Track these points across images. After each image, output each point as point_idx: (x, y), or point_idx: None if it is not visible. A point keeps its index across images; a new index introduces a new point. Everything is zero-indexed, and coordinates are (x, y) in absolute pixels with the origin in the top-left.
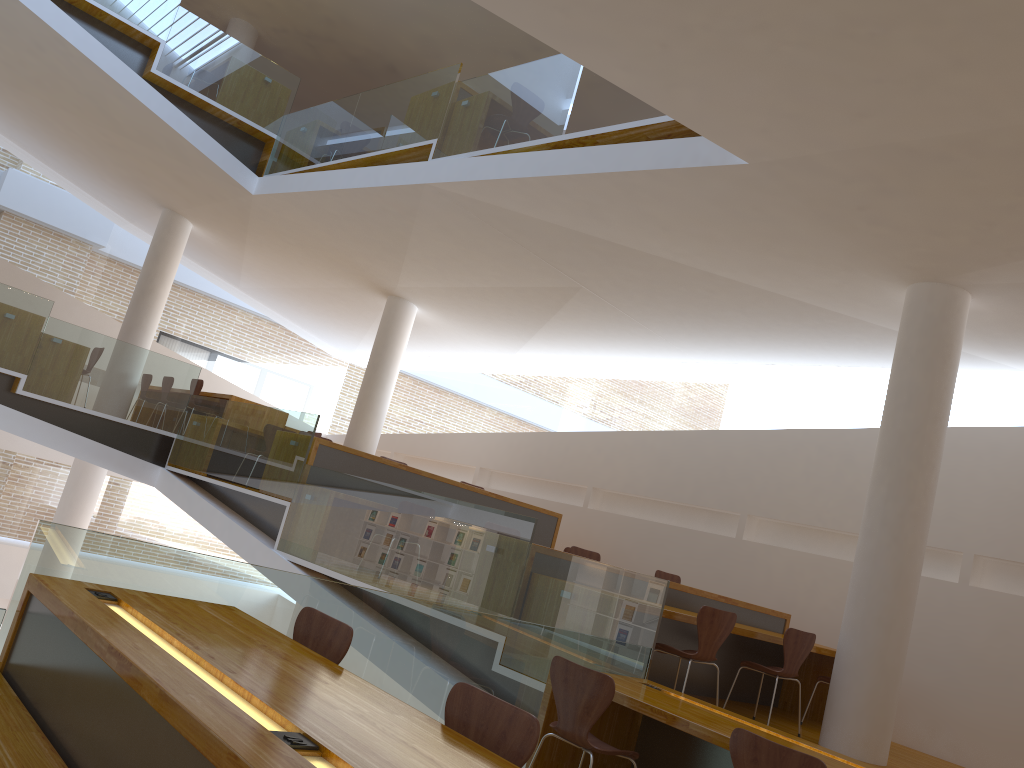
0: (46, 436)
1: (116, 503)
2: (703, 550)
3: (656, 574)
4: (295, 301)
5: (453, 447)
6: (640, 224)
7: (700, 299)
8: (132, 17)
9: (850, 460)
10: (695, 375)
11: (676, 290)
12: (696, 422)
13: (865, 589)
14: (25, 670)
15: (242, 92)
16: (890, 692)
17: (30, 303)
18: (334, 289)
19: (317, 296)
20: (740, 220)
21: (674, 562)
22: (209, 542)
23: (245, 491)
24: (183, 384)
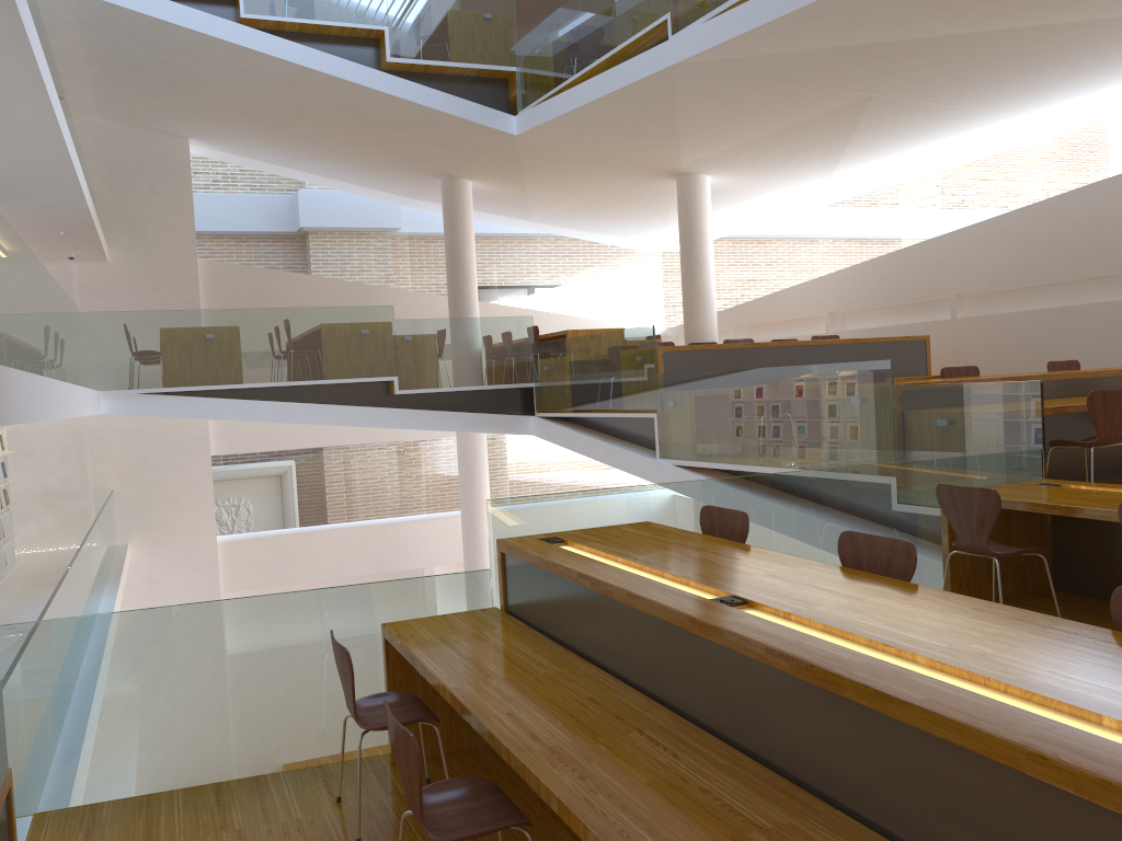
0: (431, 422)
1: (502, 457)
2: (1100, 323)
3: (1048, 366)
4: (588, 214)
5: (794, 301)
6: (910, 15)
7: (1010, 58)
8: (352, 18)
9: None
10: (1037, 135)
11: (979, 60)
12: (1053, 187)
13: None
14: (523, 606)
15: (469, 40)
16: None
17: (375, 314)
18: (621, 189)
19: (607, 202)
20: None
21: (1070, 345)
22: (594, 466)
23: (612, 415)
24: (522, 336)
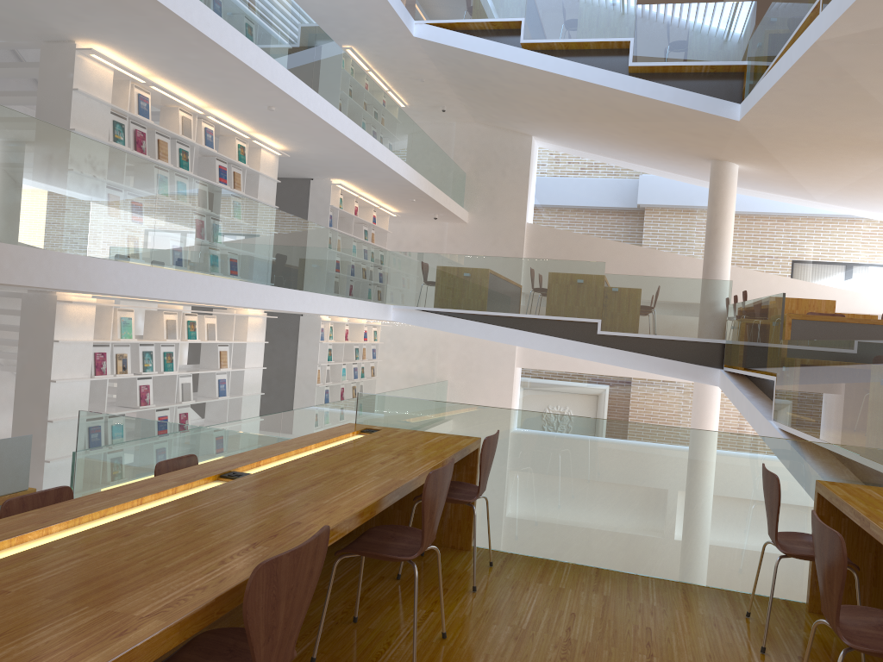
0: (625, 360)
1: None
2: None
3: None
4: (865, 194)
5: None
6: None
7: None
8: (604, 34)
9: None
10: None
11: None
12: None
13: None
14: None
15: (705, 42)
16: None
17: (589, 268)
18: (880, 170)
19: (875, 182)
20: None
21: None
22: None
23: (755, 375)
24: (719, 298)
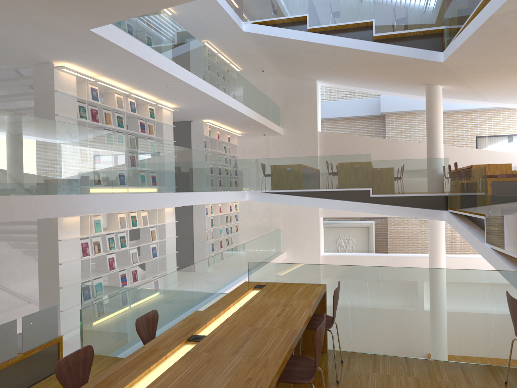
0: (388, 211)
1: None
2: None
3: None
4: None
5: None
6: None
7: None
8: (357, 19)
9: None
10: None
11: None
12: None
13: None
14: None
15: (418, 17)
16: None
17: (362, 158)
18: None
19: None
20: None
21: None
22: None
23: (470, 215)
24: (441, 168)
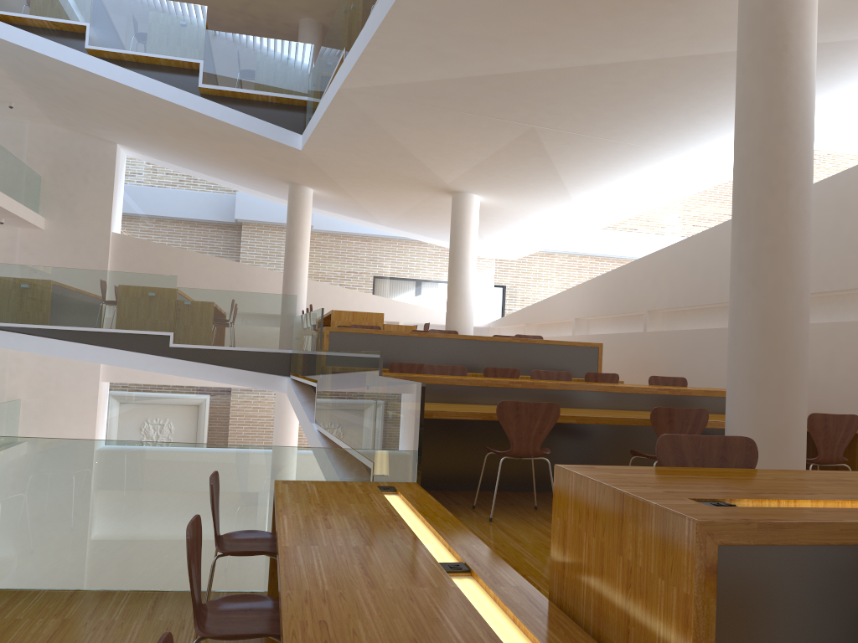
0: (198, 372)
1: None
2: None
3: (650, 380)
4: (418, 222)
5: (557, 307)
6: (480, 47)
7: (621, 95)
8: (175, 53)
9: (845, 208)
10: (709, 172)
11: (594, 95)
12: (716, 219)
13: (733, 347)
14: None
15: (270, 74)
16: (778, 459)
17: (161, 281)
18: (422, 203)
19: (422, 213)
20: (522, 0)
21: (714, 365)
22: None
23: (306, 382)
24: (286, 311)
